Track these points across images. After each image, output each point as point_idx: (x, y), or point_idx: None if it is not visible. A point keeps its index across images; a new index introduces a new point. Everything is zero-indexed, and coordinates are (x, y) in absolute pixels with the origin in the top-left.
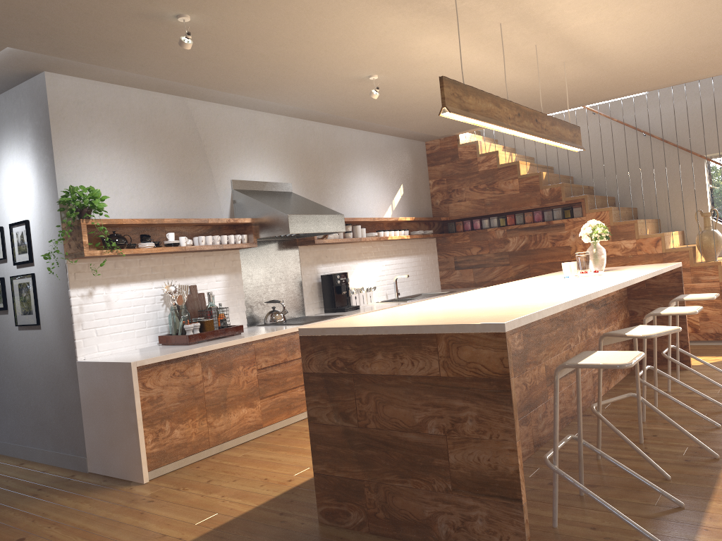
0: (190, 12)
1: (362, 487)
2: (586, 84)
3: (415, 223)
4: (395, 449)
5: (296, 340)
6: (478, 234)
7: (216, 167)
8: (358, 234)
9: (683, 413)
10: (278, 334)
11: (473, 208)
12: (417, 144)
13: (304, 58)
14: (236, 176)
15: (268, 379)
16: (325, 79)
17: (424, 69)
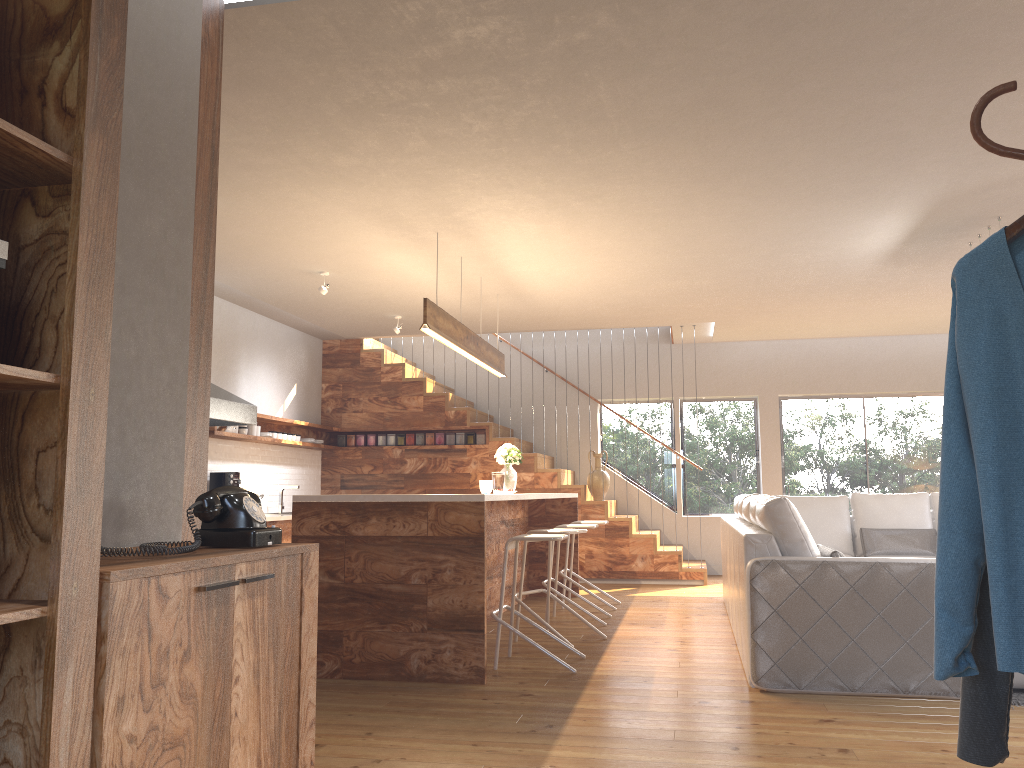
0: None
1: (340, 637)
2: (508, 315)
3: (304, 430)
4: (378, 599)
5: None
6: (372, 451)
7: None
8: (254, 431)
9: (577, 619)
10: None
11: (370, 422)
12: (315, 341)
13: (274, 247)
14: None
15: None
16: (276, 266)
17: (375, 276)
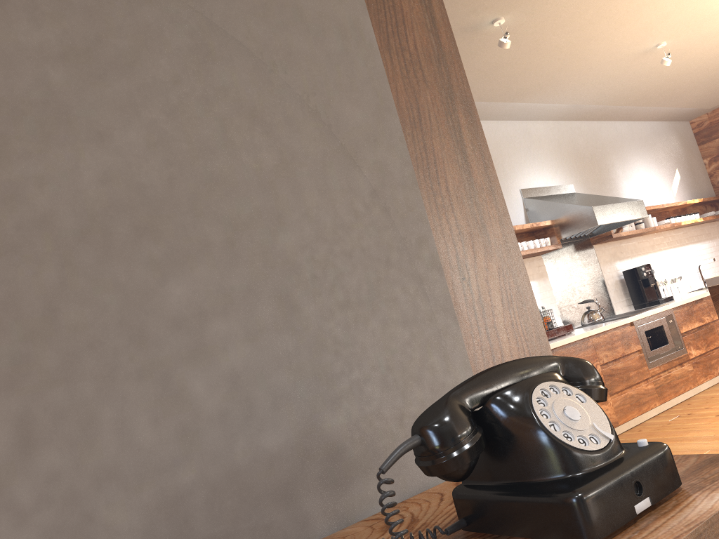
0: (506, 13)
1: None
2: None
3: (701, 206)
4: None
5: (628, 333)
6: None
7: (504, 179)
8: (650, 223)
9: None
10: (612, 328)
11: None
12: (681, 125)
13: (596, 40)
14: (523, 185)
15: (613, 374)
16: (609, 62)
17: (718, 20)
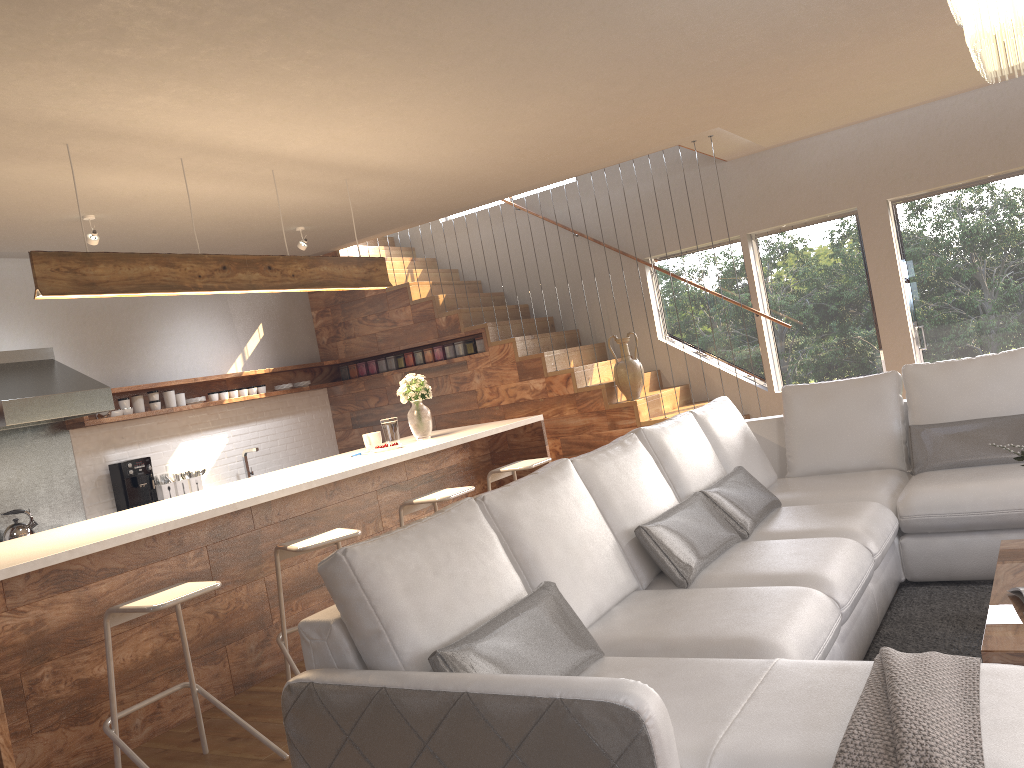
0: None
1: None
2: (423, 194)
3: (286, 373)
4: None
5: None
6: (374, 381)
7: None
8: (170, 402)
9: None
10: None
11: (365, 347)
12: None
13: None
14: None
15: None
16: (22, 225)
17: (152, 203)
